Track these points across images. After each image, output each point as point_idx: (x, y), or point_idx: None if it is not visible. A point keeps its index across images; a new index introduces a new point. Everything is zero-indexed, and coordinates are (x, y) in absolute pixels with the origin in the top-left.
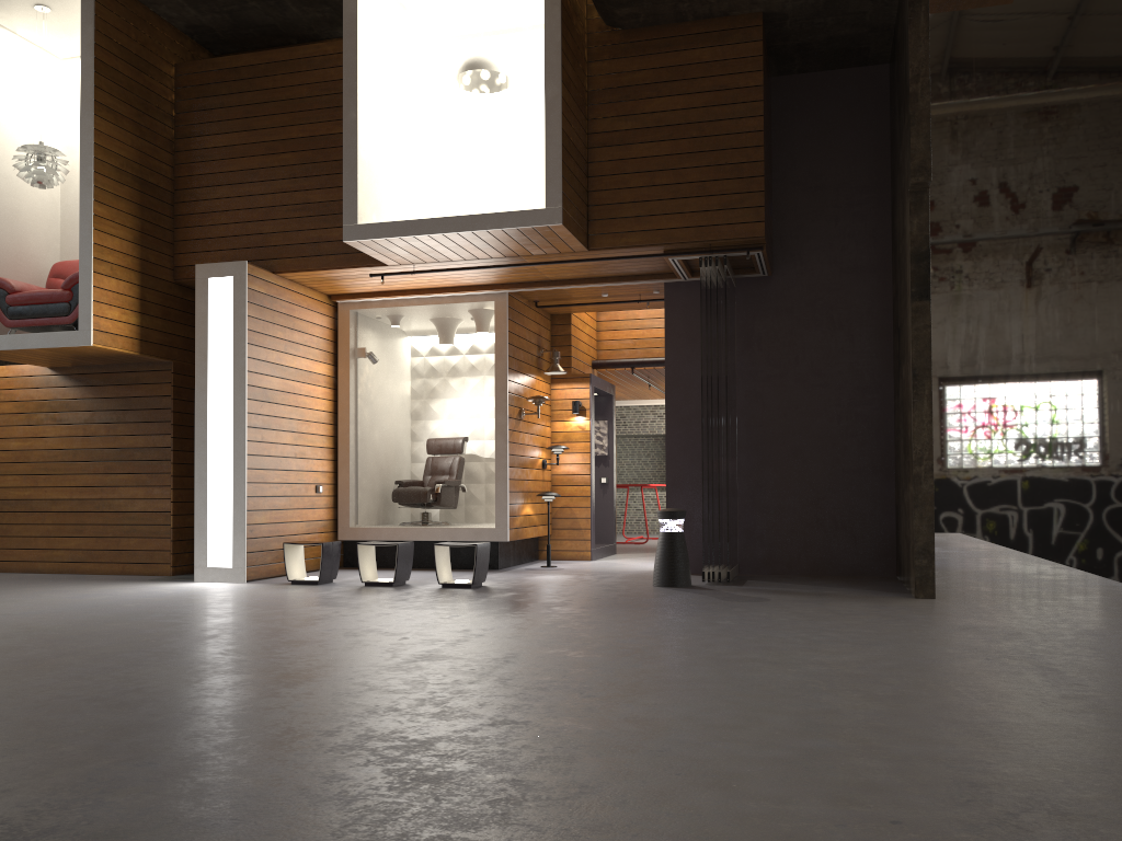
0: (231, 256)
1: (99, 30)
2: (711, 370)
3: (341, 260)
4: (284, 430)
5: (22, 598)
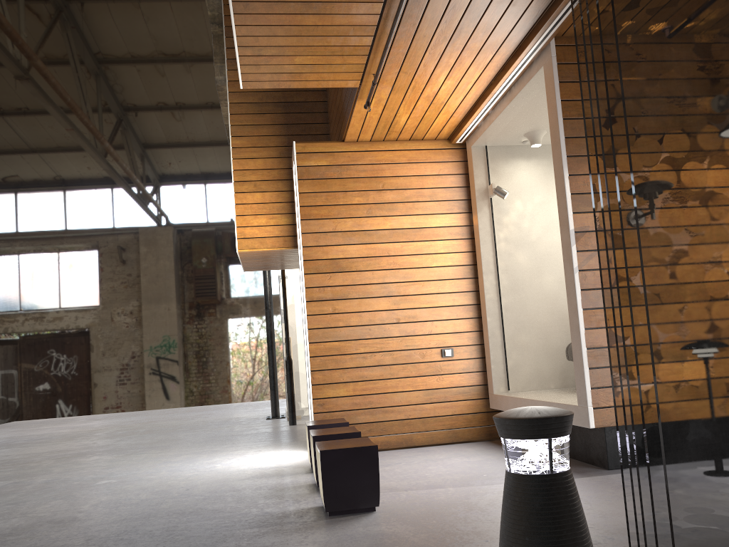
0: (336, 139)
1: (227, 4)
2: (587, 1)
3: (350, 102)
4: (376, 297)
5: (157, 458)
